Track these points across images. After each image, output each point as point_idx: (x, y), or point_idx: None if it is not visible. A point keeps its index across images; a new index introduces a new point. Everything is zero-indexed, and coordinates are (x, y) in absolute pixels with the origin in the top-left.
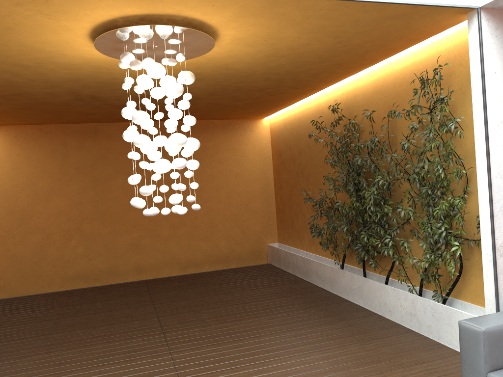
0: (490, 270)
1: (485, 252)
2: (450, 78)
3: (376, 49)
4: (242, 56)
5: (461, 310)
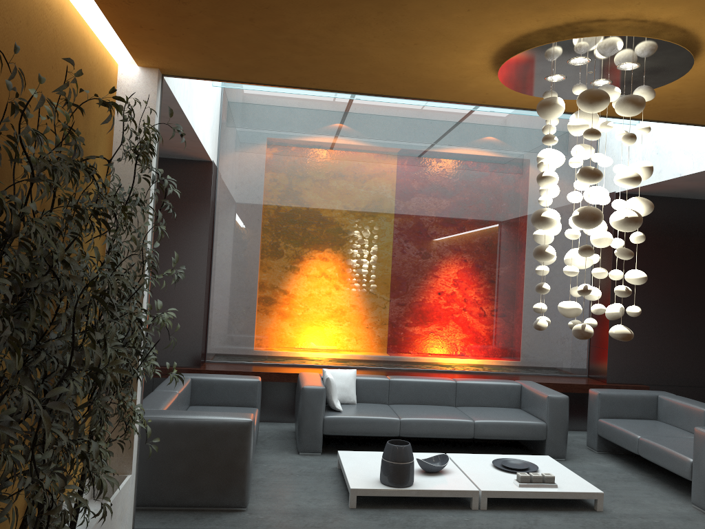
0: (139, 401)
1: (139, 381)
2: (89, 108)
3: (167, 4)
4: (455, 6)
5: (117, 490)
